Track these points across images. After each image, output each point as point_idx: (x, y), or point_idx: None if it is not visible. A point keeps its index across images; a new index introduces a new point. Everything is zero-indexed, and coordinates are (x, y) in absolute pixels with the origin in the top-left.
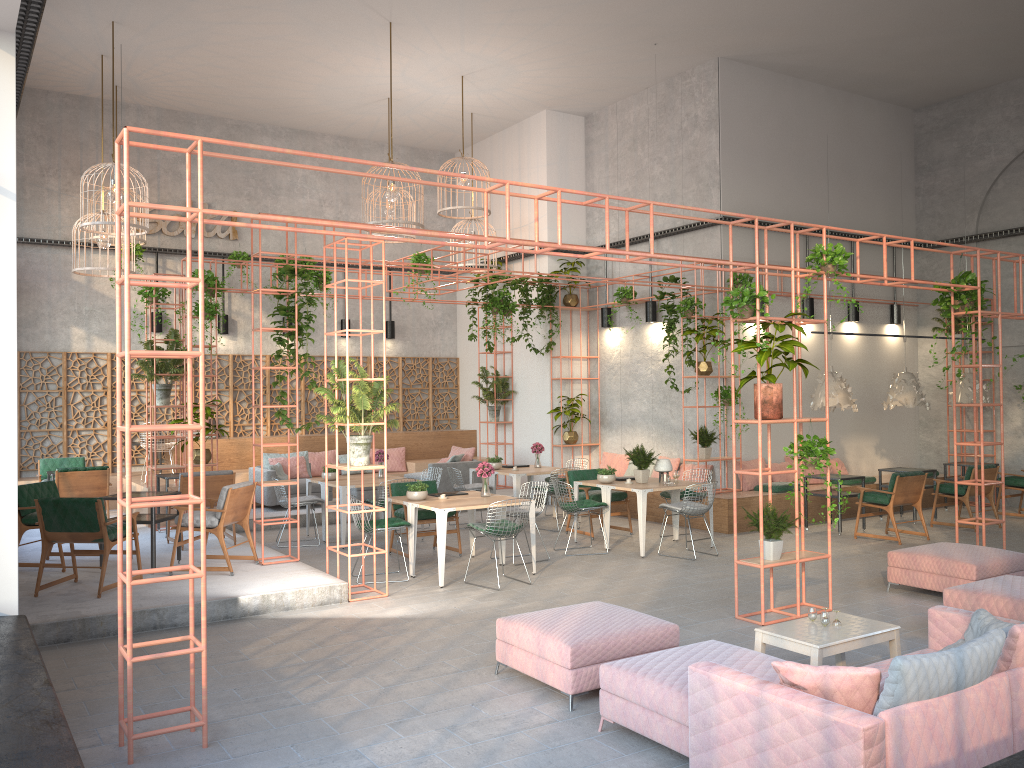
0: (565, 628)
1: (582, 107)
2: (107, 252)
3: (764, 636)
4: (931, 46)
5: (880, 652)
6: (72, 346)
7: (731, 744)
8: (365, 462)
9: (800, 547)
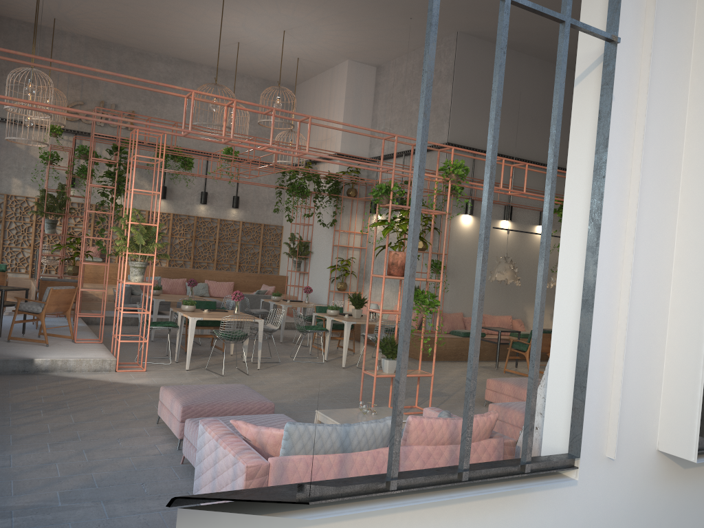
0: (192, 396)
1: (373, 60)
2: (33, 129)
3: (319, 416)
4: None
5: None
6: (12, 191)
7: (206, 473)
8: (139, 280)
9: (459, 374)
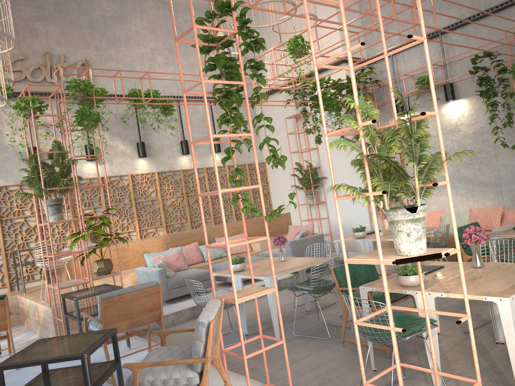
0: None
1: None
2: None
3: None
4: None
5: None
6: None
7: None
8: (425, 247)
9: None
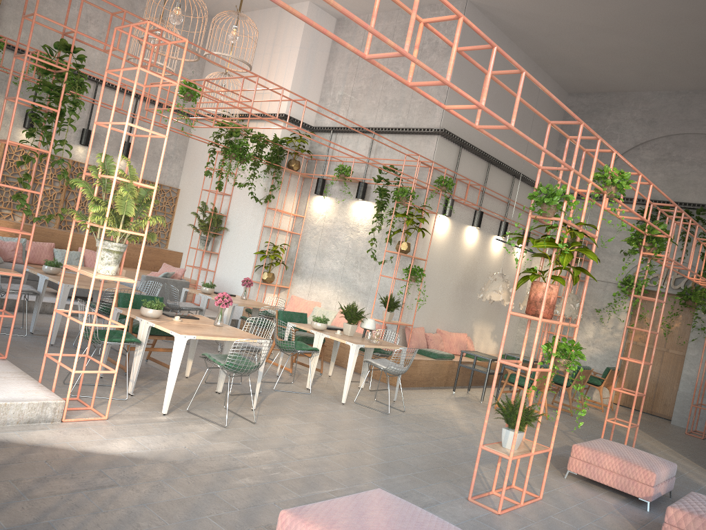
0: None
1: None
2: None
3: None
4: (615, 45)
5: None
6: None
7: None
8: (113, 272)
9: (461, 412)
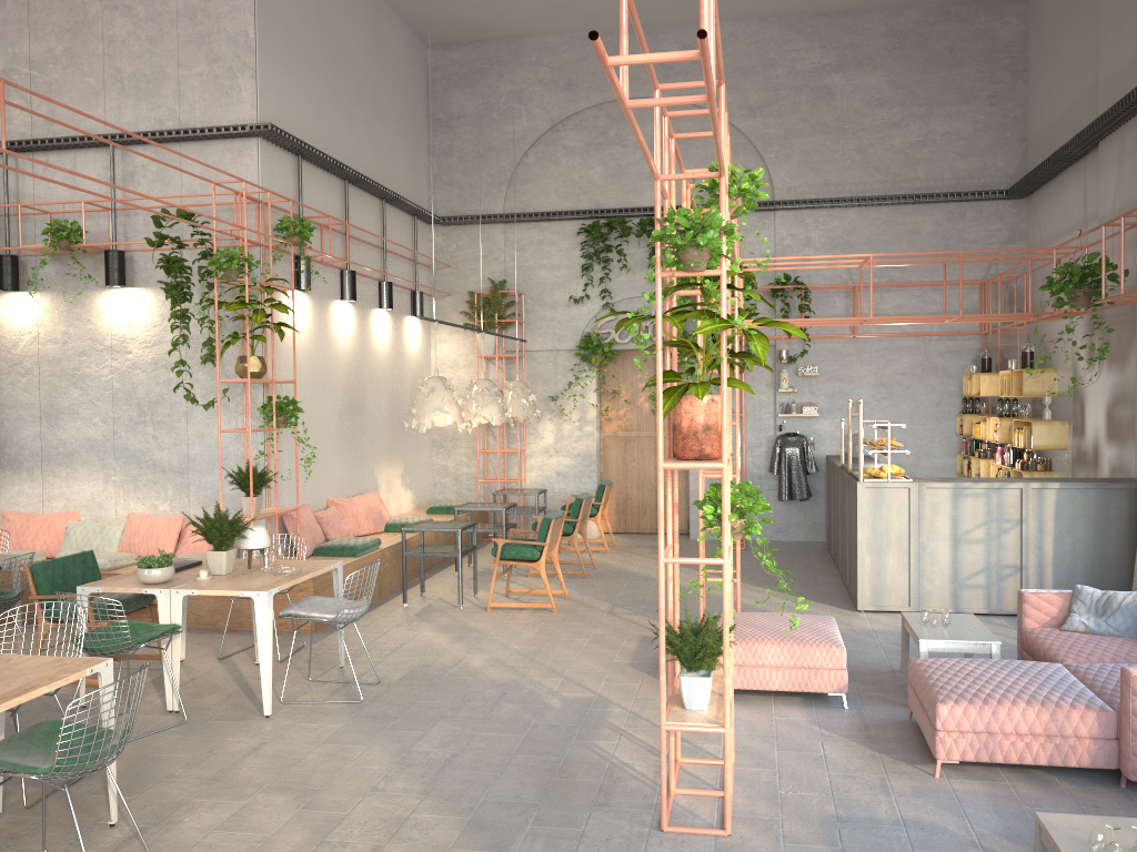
0: None
1: None
2: None
3: None
4: None
5: (957, 840)
6: None
7: None
8: None
9: (456, 640)
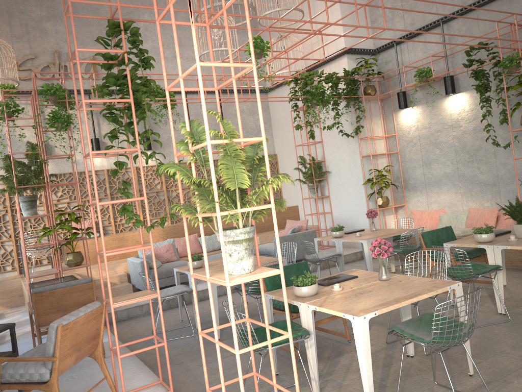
0: None
1: None
2: None
3: None
4: None
5: None
6: None
7: None
8: (250, 267)
9: None
